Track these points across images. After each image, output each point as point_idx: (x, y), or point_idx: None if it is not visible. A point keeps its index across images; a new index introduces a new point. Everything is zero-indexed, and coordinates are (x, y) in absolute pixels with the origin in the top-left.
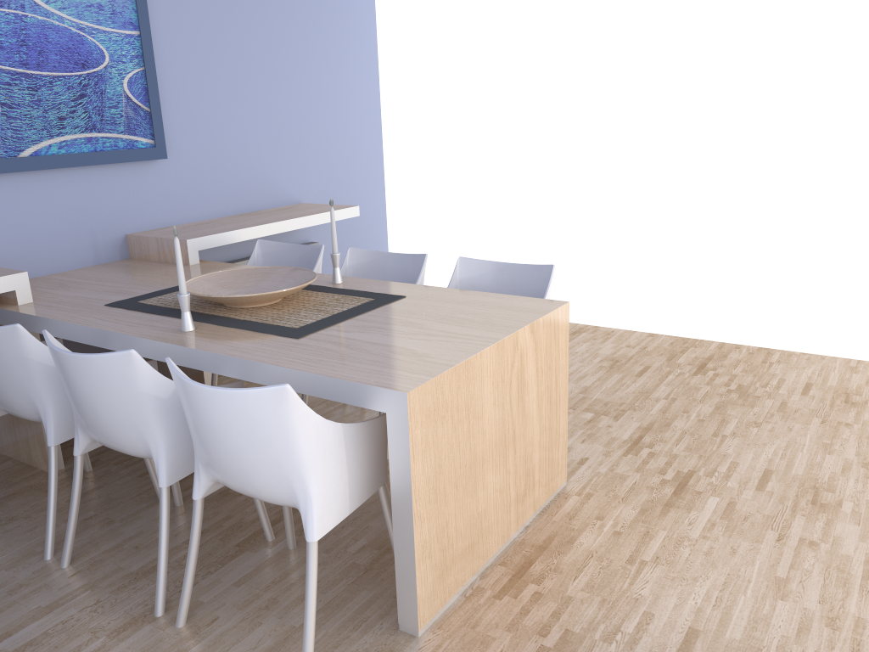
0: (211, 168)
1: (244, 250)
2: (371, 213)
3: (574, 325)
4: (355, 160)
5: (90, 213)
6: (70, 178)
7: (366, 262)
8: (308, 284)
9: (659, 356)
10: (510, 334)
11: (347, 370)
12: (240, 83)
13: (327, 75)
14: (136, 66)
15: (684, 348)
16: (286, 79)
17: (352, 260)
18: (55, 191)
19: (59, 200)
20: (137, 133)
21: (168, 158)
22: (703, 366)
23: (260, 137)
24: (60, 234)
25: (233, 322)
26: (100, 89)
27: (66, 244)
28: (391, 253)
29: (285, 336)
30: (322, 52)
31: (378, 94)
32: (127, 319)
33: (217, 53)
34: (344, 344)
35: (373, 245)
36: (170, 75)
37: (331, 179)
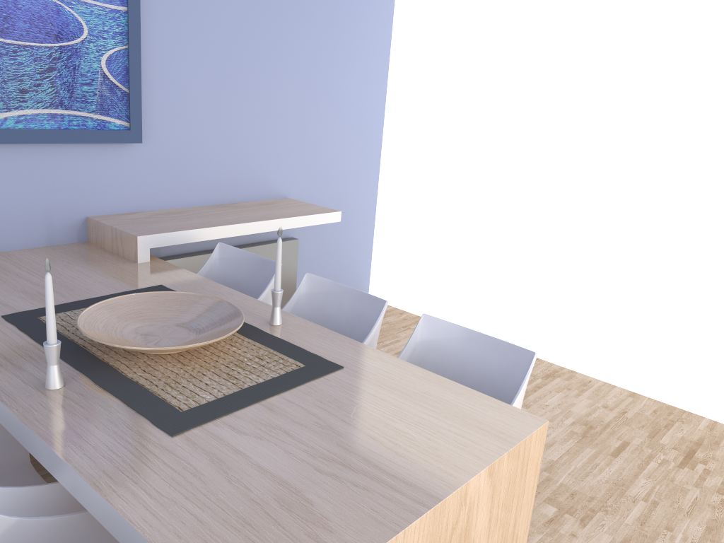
0: (193, 156)
1: (218, 241)
2: (359, 213)
3: (549, 365)
4: (350, 160)
5: (48, 192)
6: (29, 154)
7: (322, 293)
8: (225, 337)
9: (640, 429)
10: (456, 489)
11: (196, 540)
12: (237, 72)
13: (332, 73)
14: (118, 44)
15: (669, 421)
16: (288, 72)
17: (307, 287)
18: (9, 166)
19: (13, 176)
20: (110, 114)
21: (145, 142)
22: (692, 454)
23: (252, 128)
24: (10, 212)
25: (116, 380)
26: (73, 64)
27: (16, 222)
28: (350, 288)
29: (159, 427)
30: (330, 48)
31: (384, 96)
32: (4, 349)
33: (215, 38)
34: (224, 463)
35: (357, 244)
36: (160, 56)
37: (322, 176)
